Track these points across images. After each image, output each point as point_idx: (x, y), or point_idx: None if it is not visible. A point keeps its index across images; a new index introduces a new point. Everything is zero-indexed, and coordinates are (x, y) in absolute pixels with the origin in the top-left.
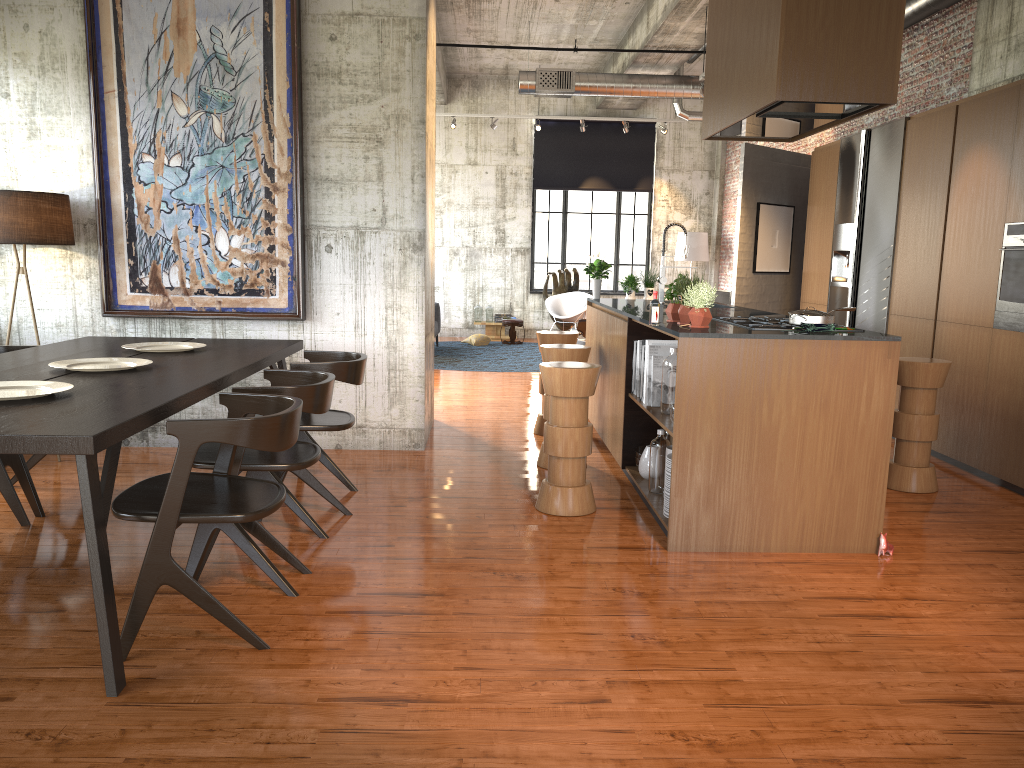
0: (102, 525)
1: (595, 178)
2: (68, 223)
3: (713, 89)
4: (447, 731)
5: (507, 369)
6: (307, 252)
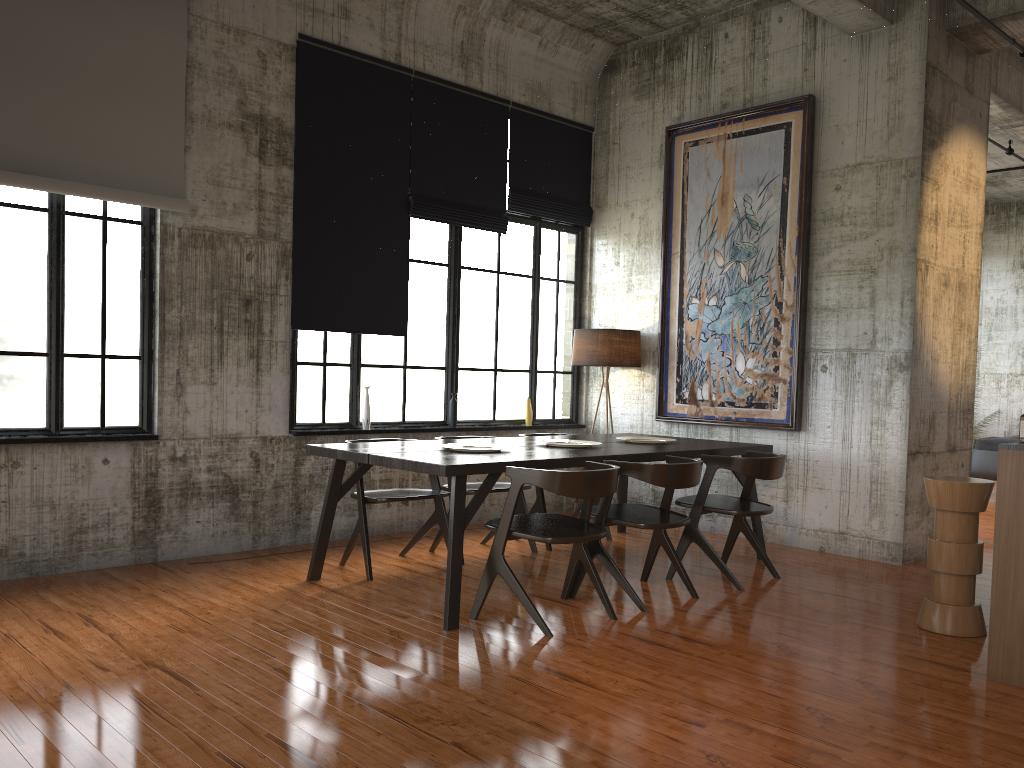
0: (460, 524)
1: None
2: (633, 350)
3: None
4: (571, 699)
5: None
6: (806, 372)
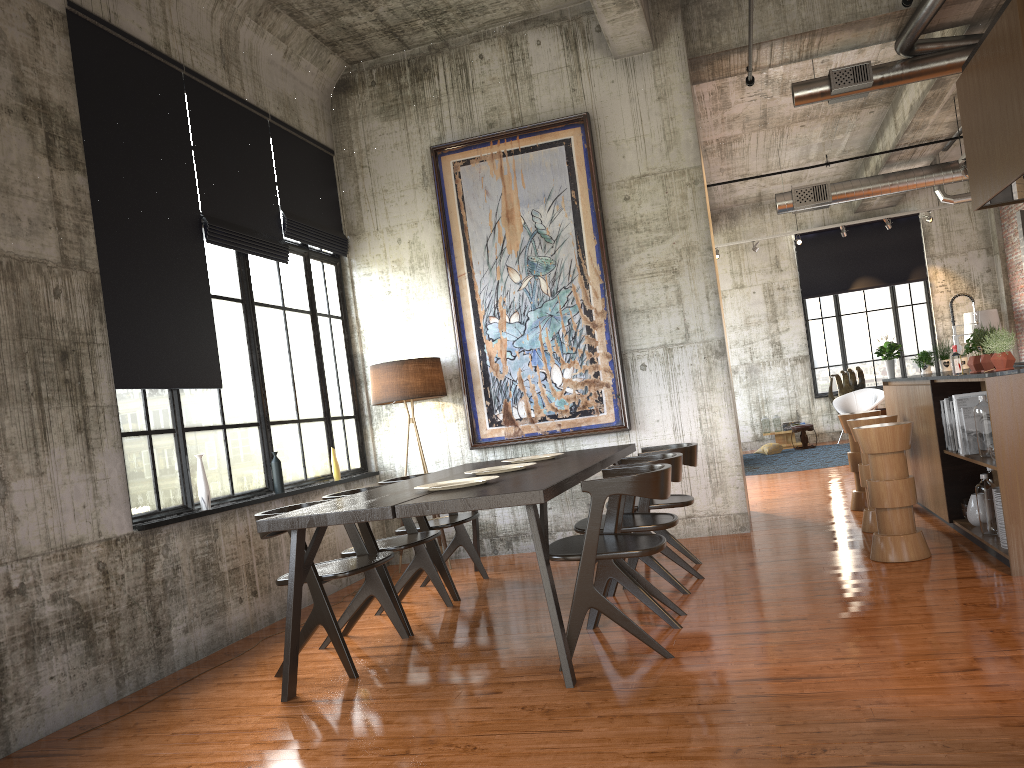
0: (547, 560)
1: (864, 277)
2: (442, 379)
3: (976, 165)
4: (841, 692)
5: (807, 467)
6: (625, 373)
